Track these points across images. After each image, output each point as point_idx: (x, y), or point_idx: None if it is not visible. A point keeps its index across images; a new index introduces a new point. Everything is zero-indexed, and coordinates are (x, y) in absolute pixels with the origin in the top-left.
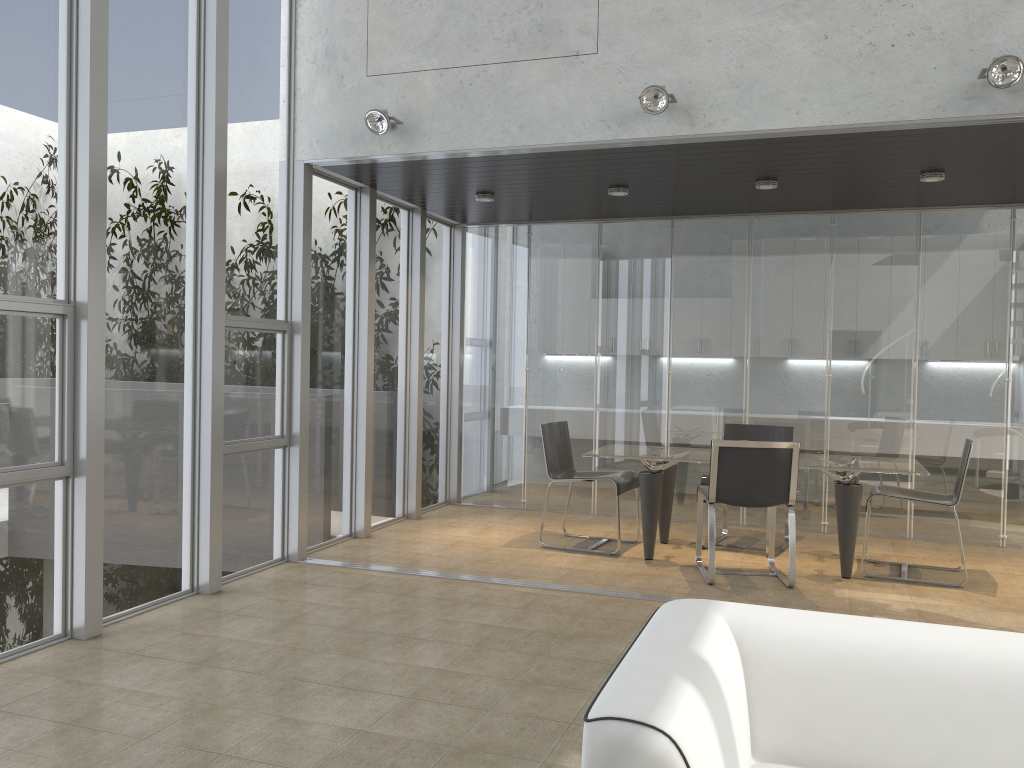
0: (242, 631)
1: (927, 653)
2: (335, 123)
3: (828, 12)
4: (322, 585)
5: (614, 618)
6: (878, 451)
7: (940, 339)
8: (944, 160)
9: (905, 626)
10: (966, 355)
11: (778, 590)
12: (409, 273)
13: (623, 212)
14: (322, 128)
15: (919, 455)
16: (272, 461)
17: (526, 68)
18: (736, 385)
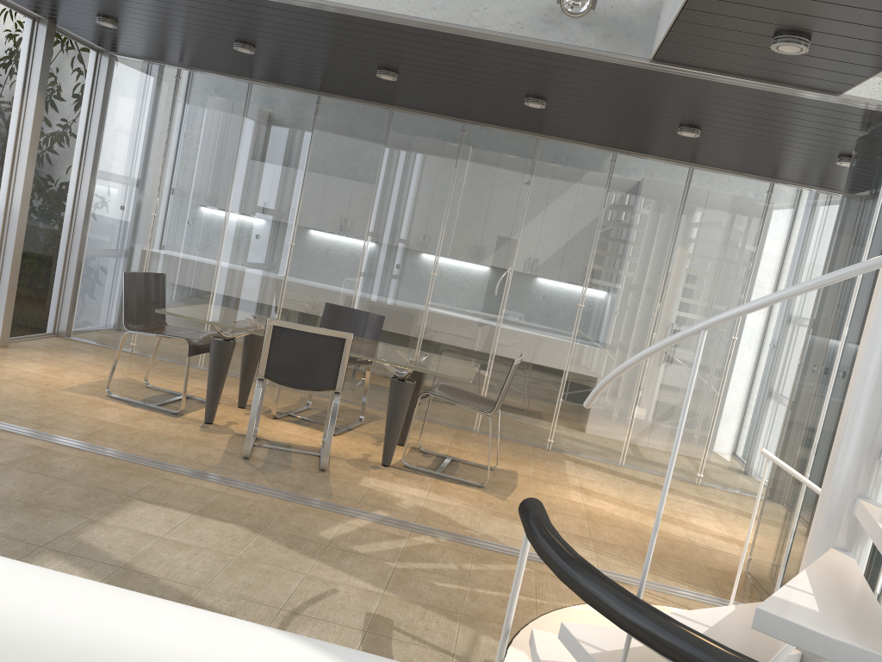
0: None
1: (120, 651)
2: None
3: None
4: None
5: (102, 487)
6: (464, 350)
7: (534, 259)
8: (540, 87)
9: (126, 607)
10: (552, 277)
11: (308, 472)
12: (26, 88)
13: (268, 76)
14: None
15: (497, 359)
16: None
17: None
18: (352, 268)
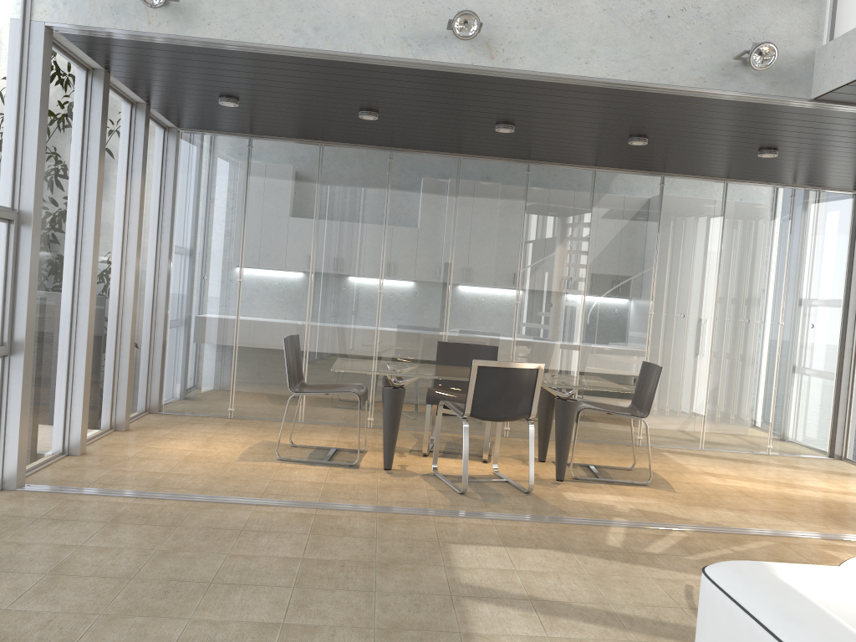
0: None
1: None
2: None
3: None
4: (65, 519)
5: (408, 538)
6: (552, 368)
7: (604, 277)
8: (661, 127)
9: None
10: (622, 292)
11: (520, 496)
12: (129, 171)
13: (351, 137)
14: None
15: (582, 372)
16: None
17: None
18: (439, 306)
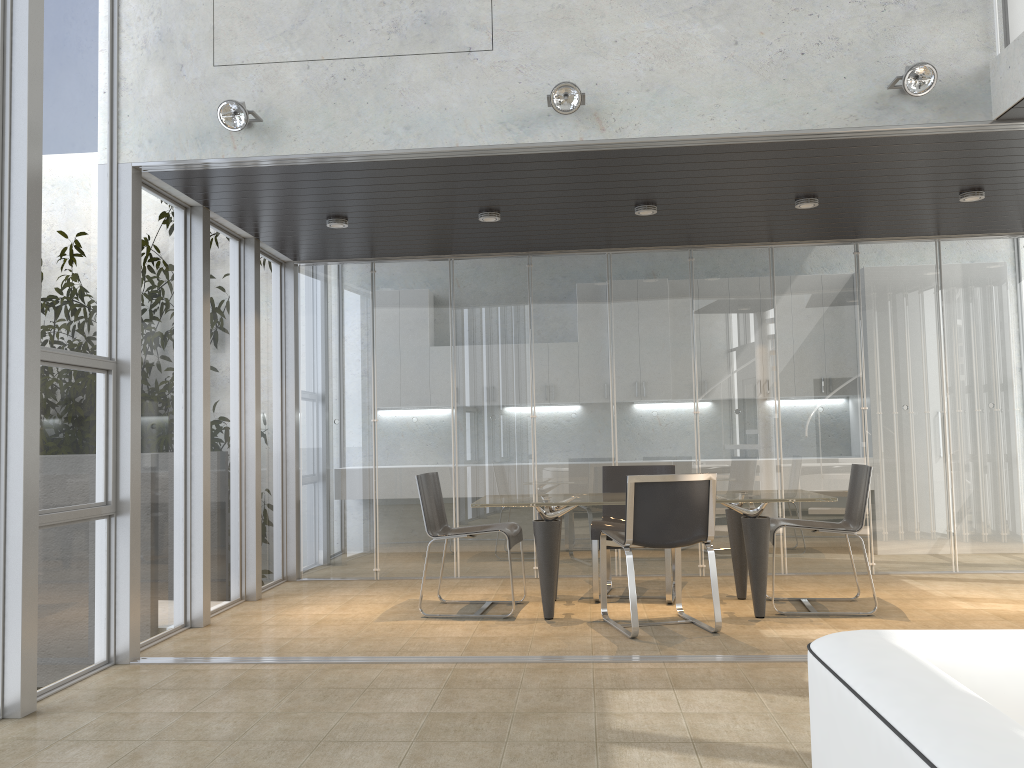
0: (90, 762)
1: None
2: (173, 119)
3: (736, 18)
4: (176, 688)
5: (558, 687)
6: (749, 487)
7: (799, 371)
8: (827, 182)
9: None
10: (824, 386)
11: (706, 637)
12: (242, 312)
13: (480, 246)
14: (156, 125)
15: (788, 488)
16: (95, 535)
17: (411, 63)
18: (604, 427)
